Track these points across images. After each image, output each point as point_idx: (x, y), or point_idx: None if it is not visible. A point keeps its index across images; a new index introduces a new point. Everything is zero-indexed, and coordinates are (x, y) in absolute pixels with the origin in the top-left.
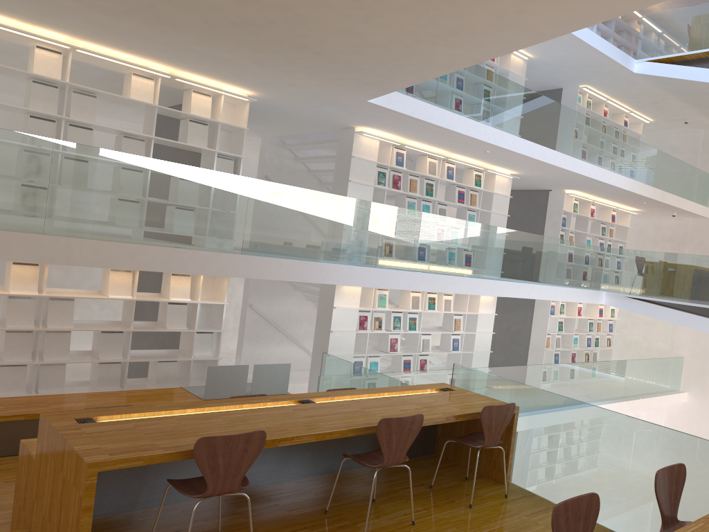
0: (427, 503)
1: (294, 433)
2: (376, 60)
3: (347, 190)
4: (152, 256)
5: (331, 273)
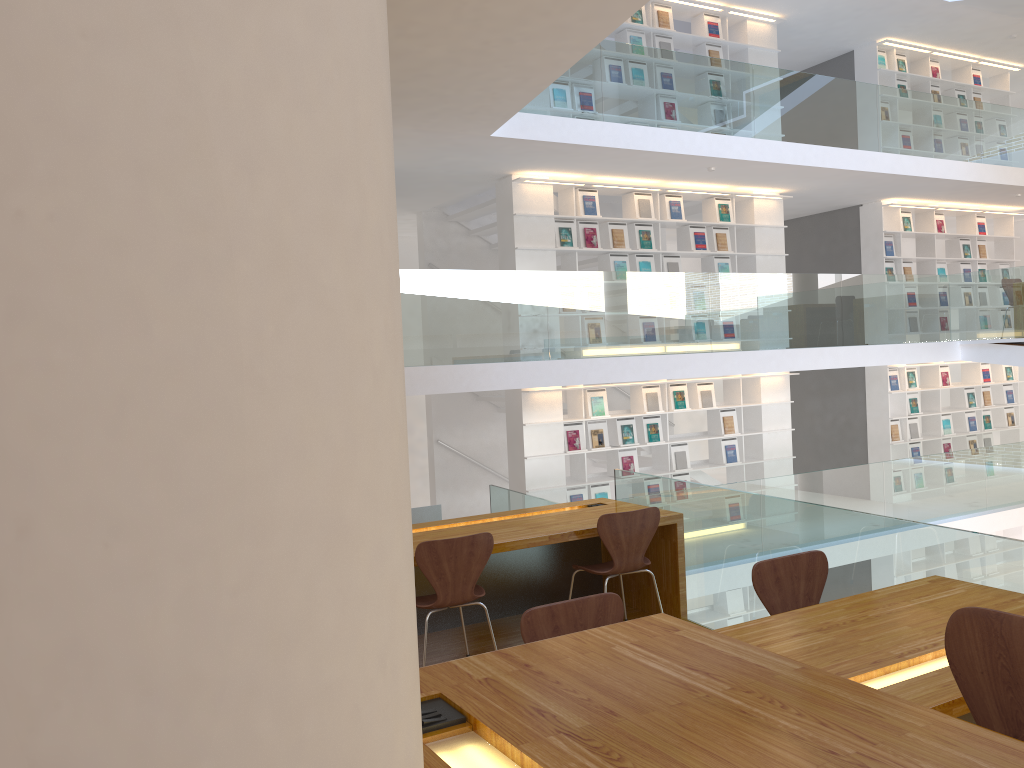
0: None
1: None
2: (456, 80)
3: (515, 262)
4: None
5: (479, 377)
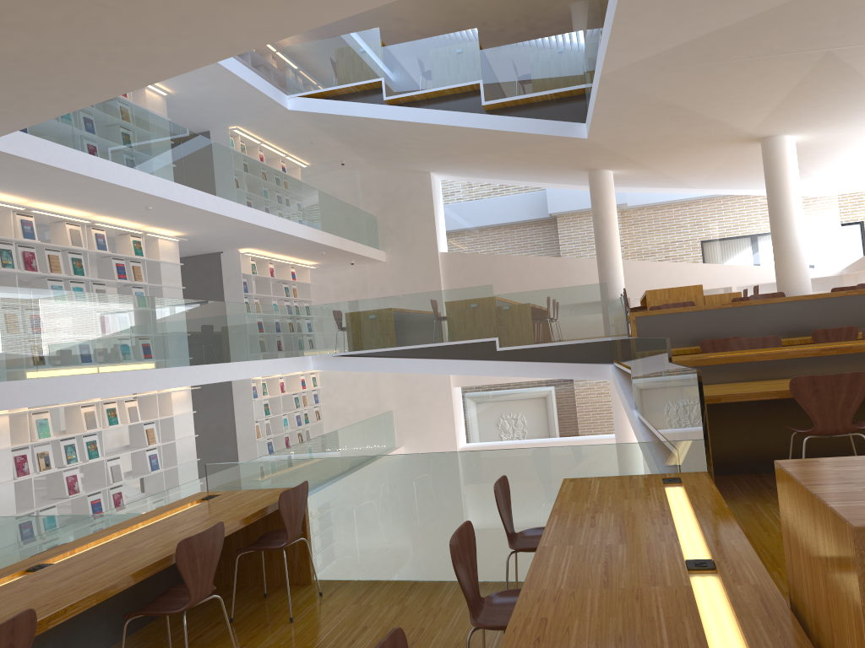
0: (240, 639)
1: (64, 603)
2: (1, 80)
3: None
4: None
5: None
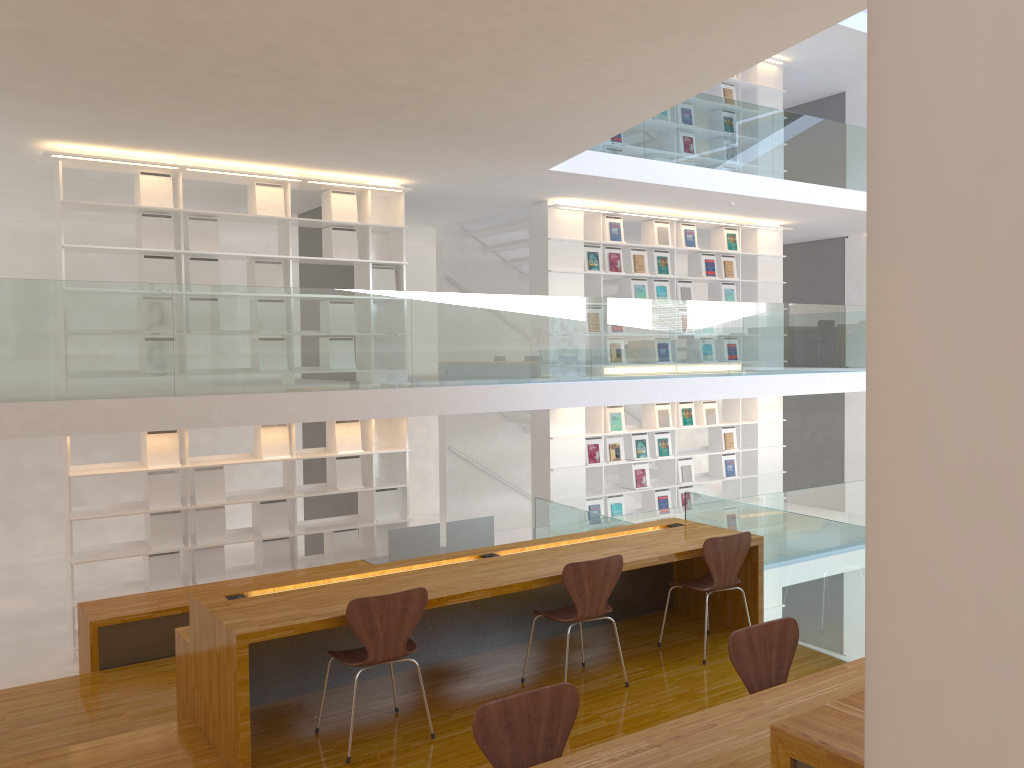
0: (650, 663)
1: (465, 589)
2: (541, 124)
3: (547, 284)
4: (303, 405)
5: (531, 396)
